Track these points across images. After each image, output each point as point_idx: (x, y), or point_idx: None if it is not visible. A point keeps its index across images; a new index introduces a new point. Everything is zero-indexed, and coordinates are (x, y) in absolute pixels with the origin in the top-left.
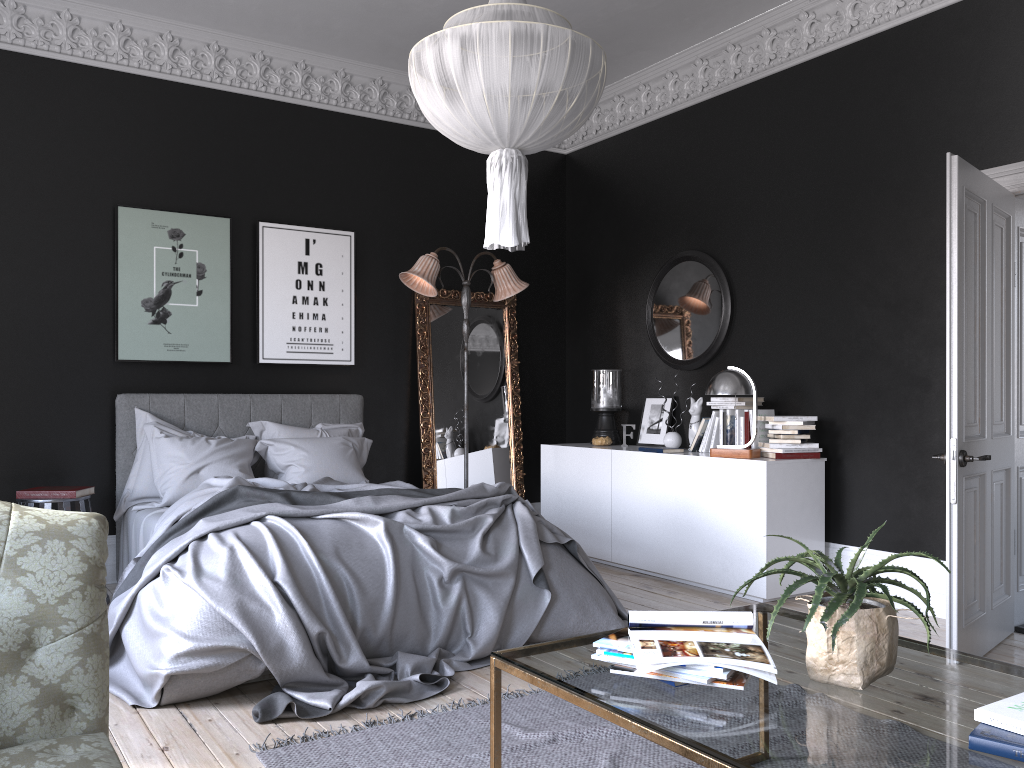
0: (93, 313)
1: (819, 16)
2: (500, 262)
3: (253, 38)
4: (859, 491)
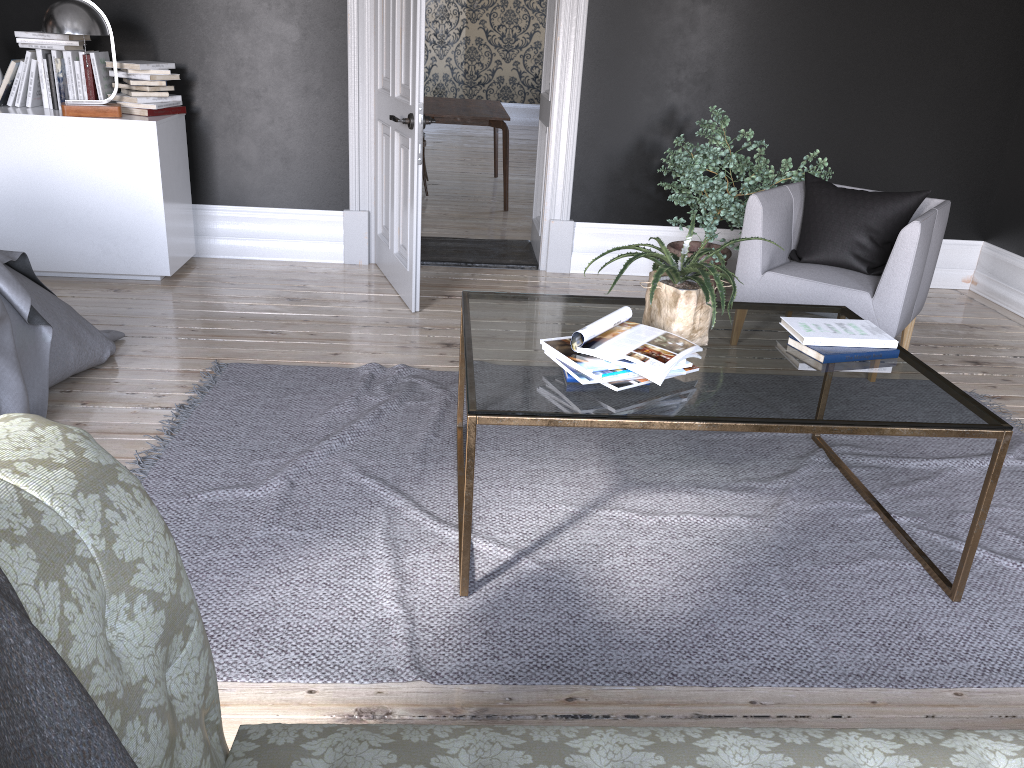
0: None
1: None
2: None
3: None
4: (223, 147)
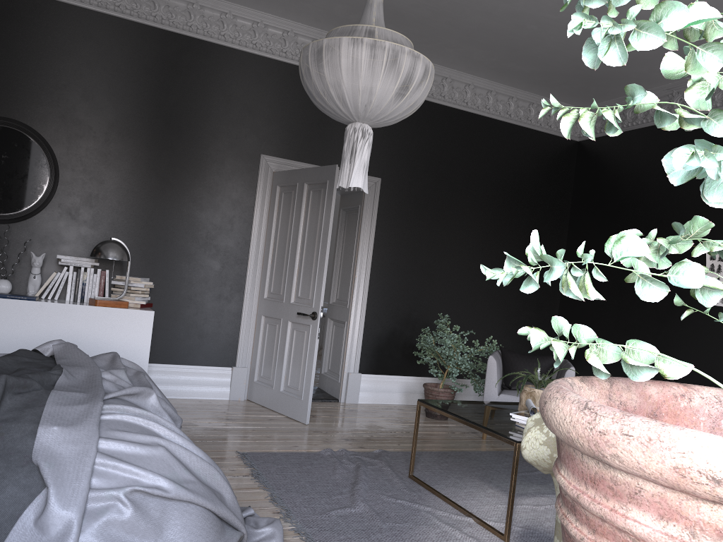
0: None
1: (172, 4)
2: None
3: None
4: (163, 328)
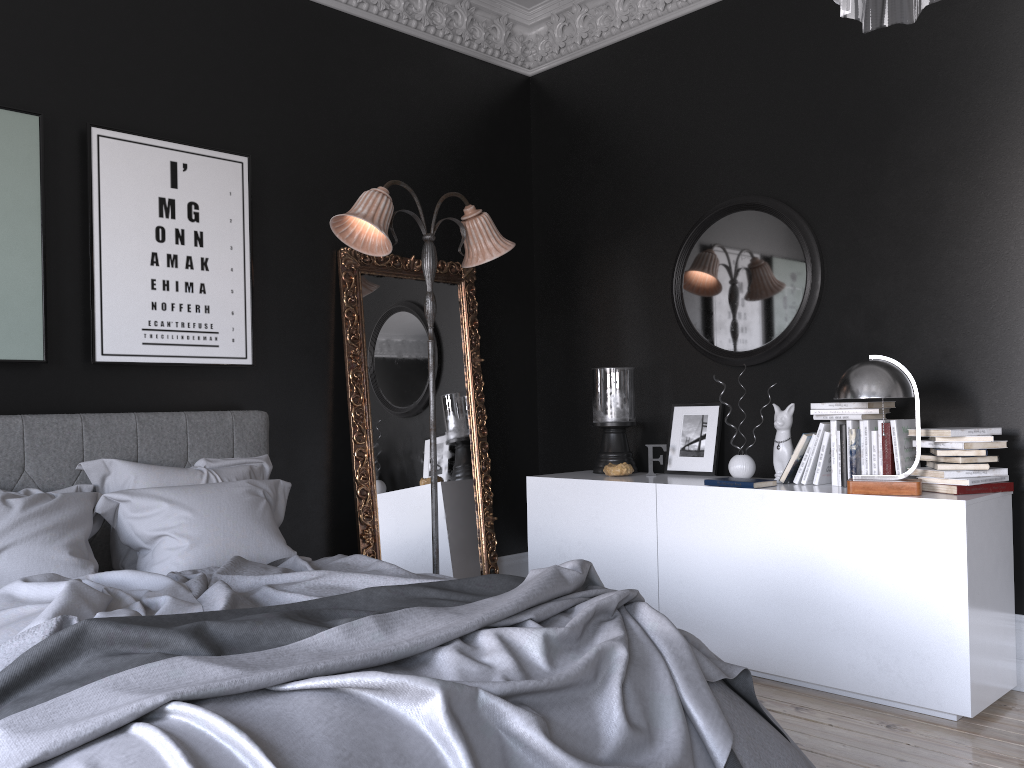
0: None
1: None
2: (474, 209)
3: None
4: None
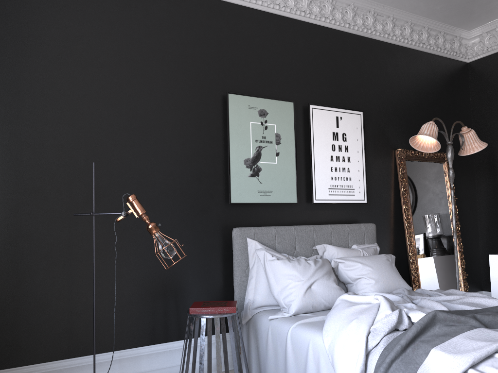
0: (213, 170)
1: None
2: (467, 128)
3: None
4: None
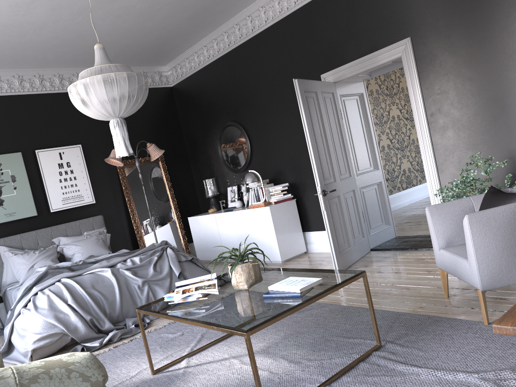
0: None
1: (253, 17)
2: (149, 143)
3: (11, 69)
4: (310, 209)
